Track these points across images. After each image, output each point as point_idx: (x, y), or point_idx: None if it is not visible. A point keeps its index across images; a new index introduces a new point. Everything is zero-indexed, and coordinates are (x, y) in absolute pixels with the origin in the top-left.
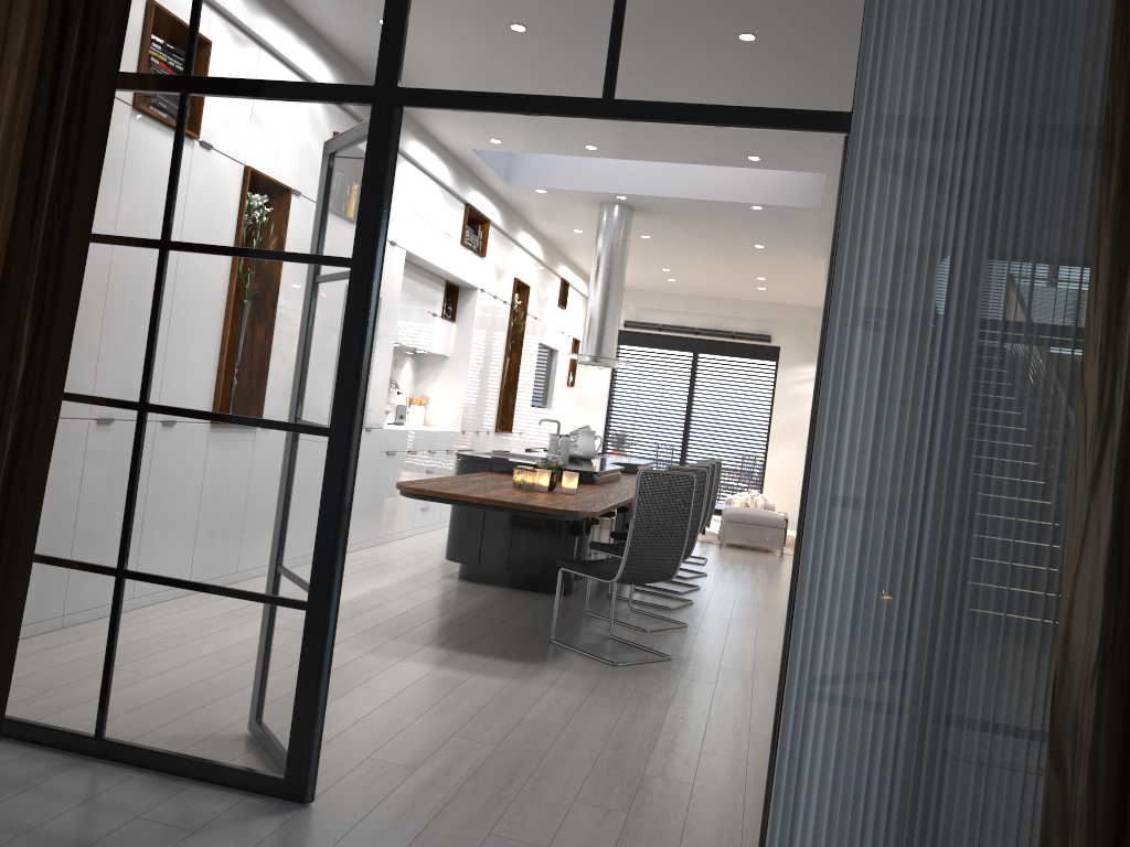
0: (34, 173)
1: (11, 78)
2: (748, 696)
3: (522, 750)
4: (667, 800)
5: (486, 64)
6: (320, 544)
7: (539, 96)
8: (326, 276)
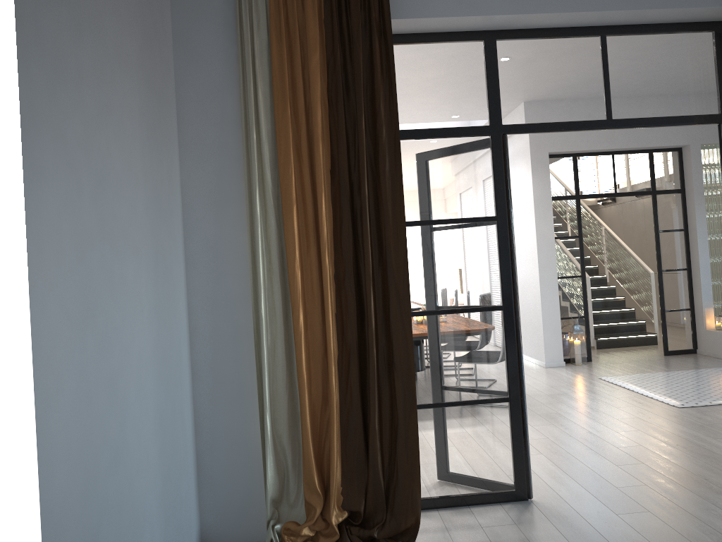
0: (349, 199)
1: (321, 148)
2: (584, 404)
3: (555, 452)
4: (645, 454)
5: (545, 108)
6: (510, 366)
7: (576, 121)
8: (482, 227)
